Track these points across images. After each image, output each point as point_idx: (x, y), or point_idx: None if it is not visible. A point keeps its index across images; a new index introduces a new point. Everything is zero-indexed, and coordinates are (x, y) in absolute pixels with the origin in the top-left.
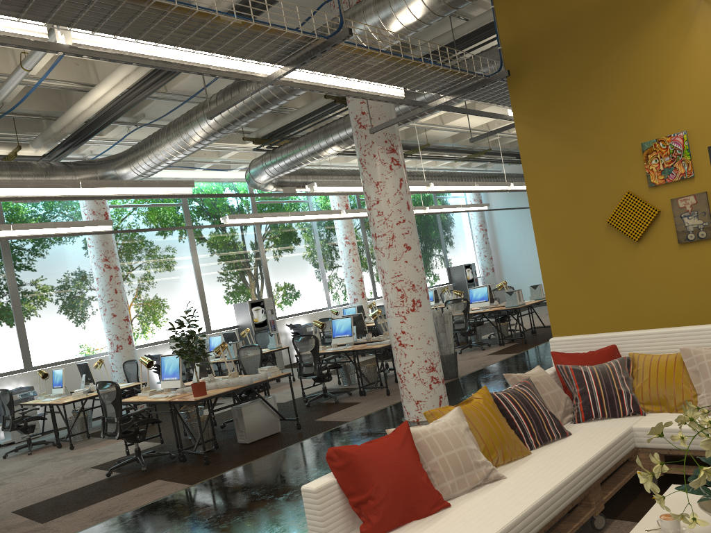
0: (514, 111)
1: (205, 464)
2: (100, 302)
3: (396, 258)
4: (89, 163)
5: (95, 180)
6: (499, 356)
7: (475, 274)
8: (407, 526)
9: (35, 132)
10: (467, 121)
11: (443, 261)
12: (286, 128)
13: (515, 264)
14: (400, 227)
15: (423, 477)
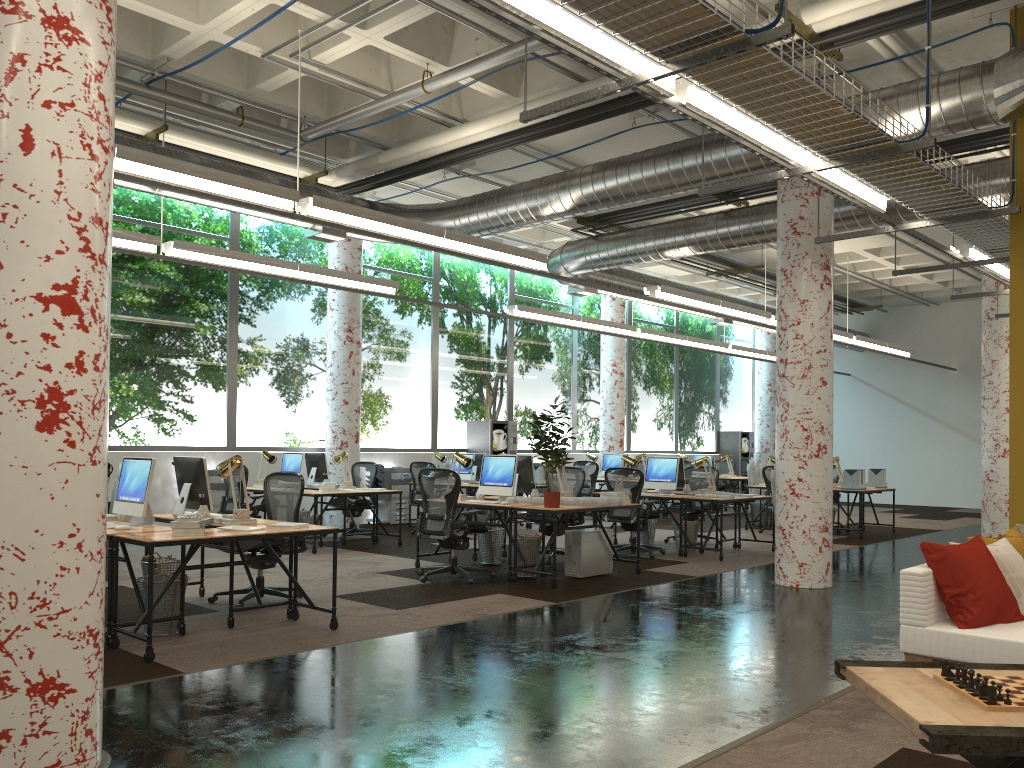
0: (1012, 252)
1: (553, 587)
2: (330, 383)
3: (808, 392)
4: (398, 208)
5: (458, 233)
6: (836, 545)
7: (752, 447)
8: (997, 625)
9: (338, 158)
10: None
11: (713, 422)
12: (623, 212)
13: None
14: (819, 357)
15: (1007, 585)
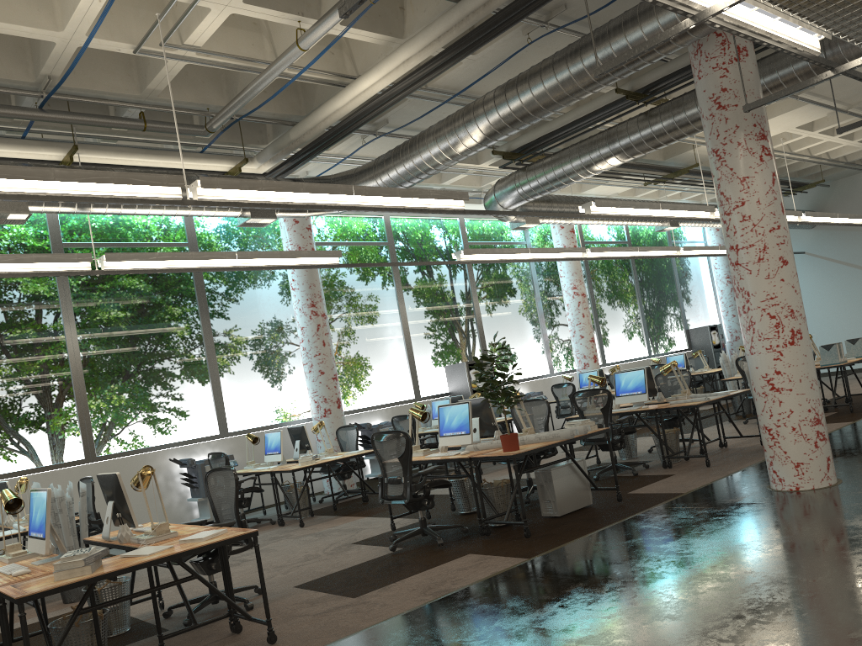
0: None
1: (526, 537)
2: (305, 357)
3: (768, 275)
4: (322, 179)
5: (368, 187)
6: (827, 425)
7: (722, 338)
8: None
9: (258, 145)
10: None
11: (681, 322)
12: (546, 138)
13: None
14: (774, 236)
15: None
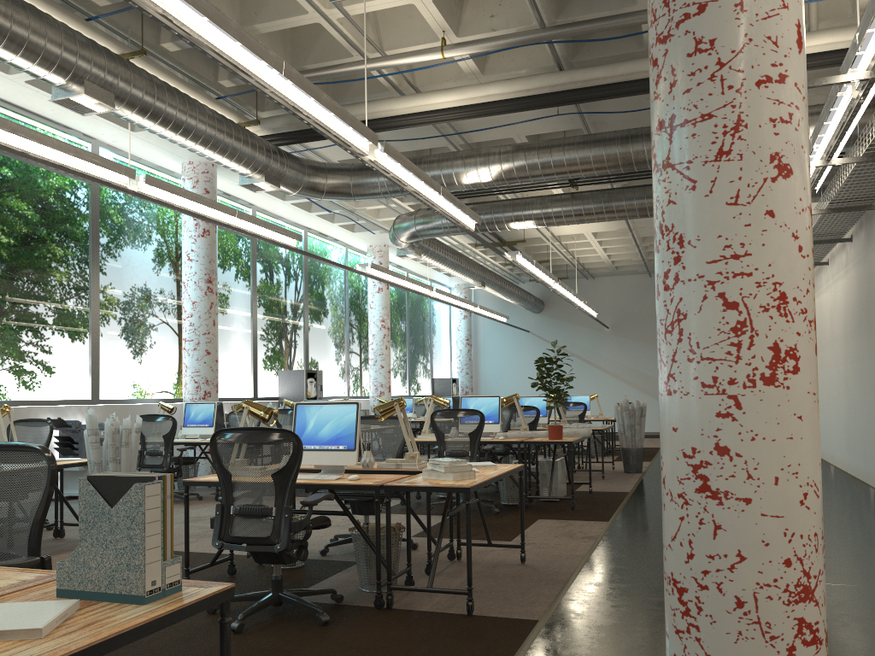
0: None
1: (573, 509)
2: (191, 333)
3: None
4: (318, 164)
5: (447, 191)
6: None
7: (458, 391)
8: None
9: (255, 109)
10: (563, 228)
11: (429, 371)
12: None
13: (495, 388)
14: None
15: None
